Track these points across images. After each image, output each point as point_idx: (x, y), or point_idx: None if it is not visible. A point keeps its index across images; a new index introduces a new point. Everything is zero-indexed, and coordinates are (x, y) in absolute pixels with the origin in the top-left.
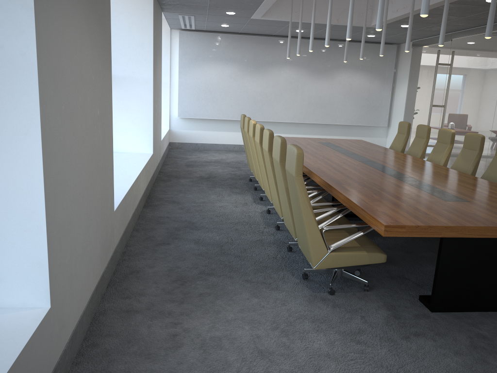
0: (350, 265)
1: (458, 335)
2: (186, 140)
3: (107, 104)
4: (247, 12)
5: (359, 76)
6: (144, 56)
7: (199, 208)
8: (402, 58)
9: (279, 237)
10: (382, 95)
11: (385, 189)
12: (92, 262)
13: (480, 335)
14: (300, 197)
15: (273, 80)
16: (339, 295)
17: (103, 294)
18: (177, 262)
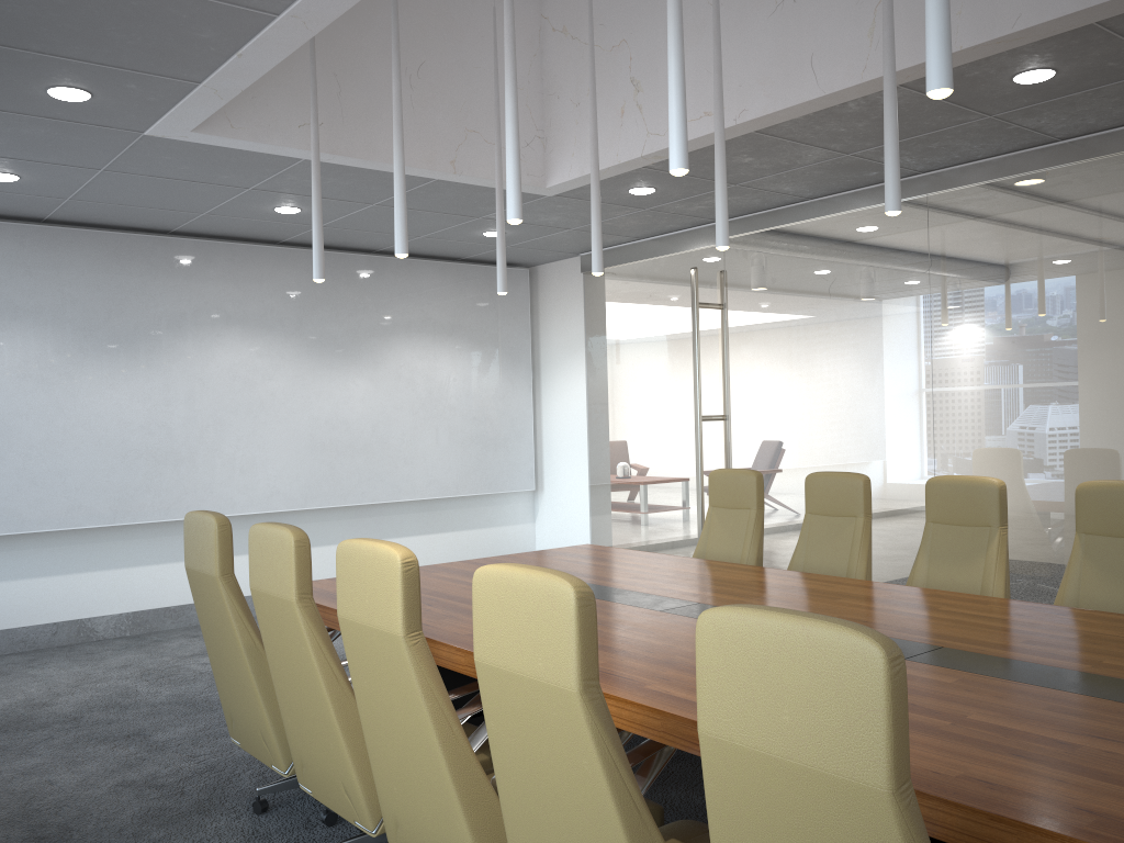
0: None
1: None
2: None
3: None
4: (150, 93)
5: (448, 356)
6: None
7: None
8: (549, 302)
9: None
10: (513, 405)
11: None
12: None
13: None
14: None
15: (189, 378)
16: None
17: None
18: None
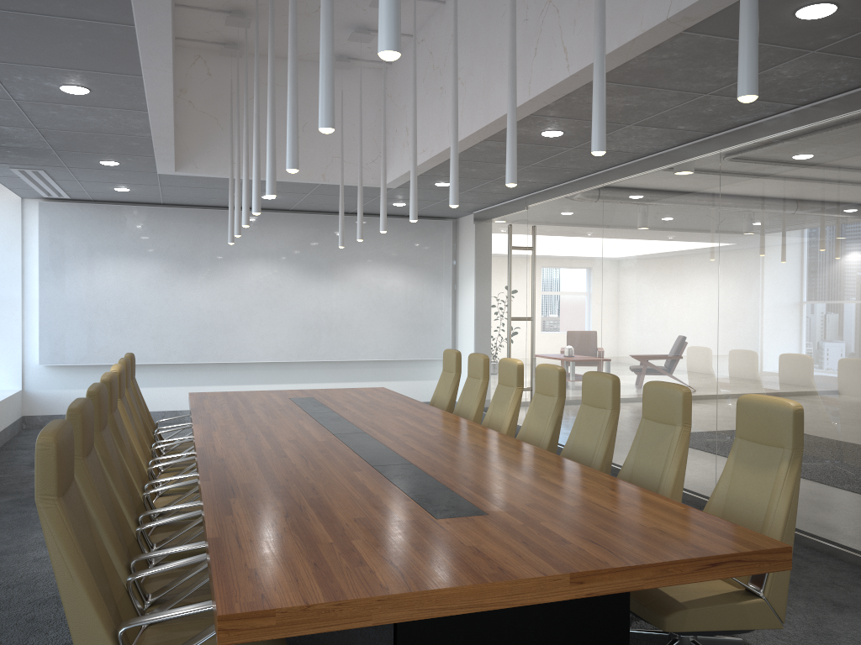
0: None
1: None
2: (61, 410)
3: None
4: (141, 161)
5: (393, 275)
6: None
7: None
8: (462, 241)
9: None
10: (437, 306)
11: (324, 499)
12: None
13: None
14: (52, 554)
15: (234, 286)
16: None
17: None
18: None
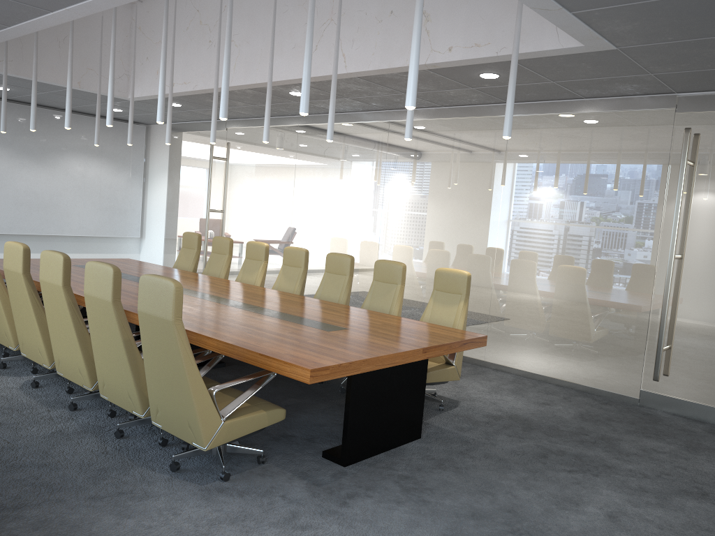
0: (248, 433)
1: (386, 483)
2: None
3: None
4: None
5: (96, 165)
6: None
7: None
8: (154, 144)
9: (86, 421)
10: (131, 194)
11: (251, 325)
12: None
13: (402, 476)
14: (181, 351)
15: None
16: (235, 478)
17: None
18: None
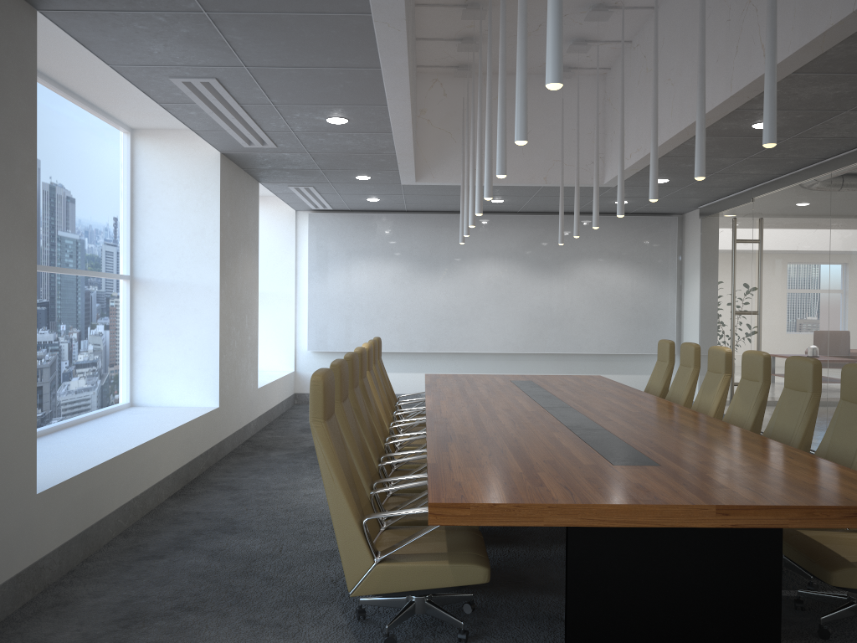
0: (418, 588)
1: None
2: None
3: (13, 311)
4: (387, 174)
5: (616, 271)
6: (206, 248)
7: (266, 498)
8: (688, 237)
9: None
10: (661, 301)
11: (522, 447)
12: None
13: None
14: (320, 460)
15: (466, 283)
16: None
17: None
18: (151, 587)
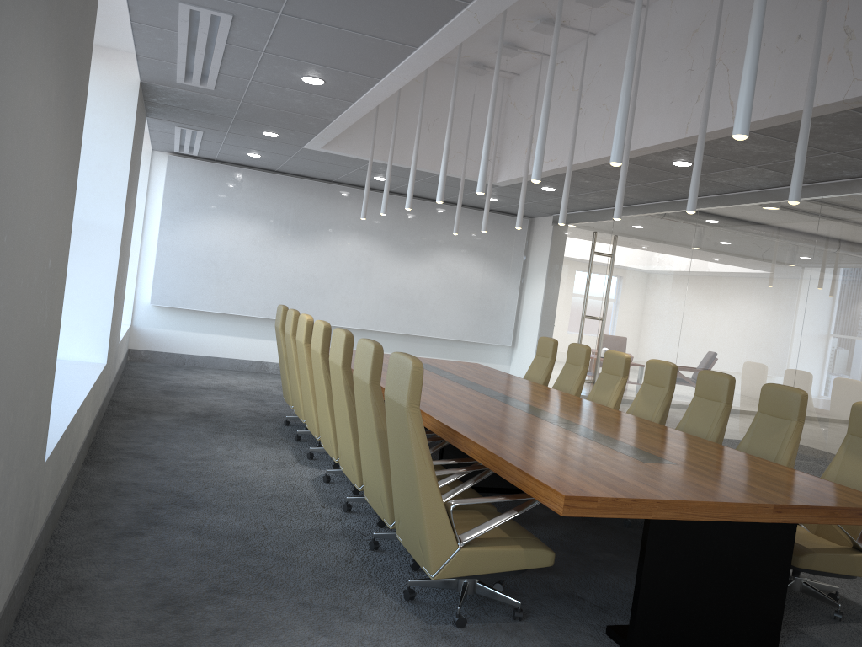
0: (494, 571)
1: None
2: (162, 347)
3: (62, 252)
4: (299, 136)
5: (470, 262)
6: (111, 186)
7: (196, 469)
8: (536, 240)
9: (351, 525)
10: (505, 296)
11: (543, 439)
12: (2, 563)
13: None
14: (414, 446)
15: (329, 254)
16: (474, 627)
17: (8, 634)
18: (163, 568)
